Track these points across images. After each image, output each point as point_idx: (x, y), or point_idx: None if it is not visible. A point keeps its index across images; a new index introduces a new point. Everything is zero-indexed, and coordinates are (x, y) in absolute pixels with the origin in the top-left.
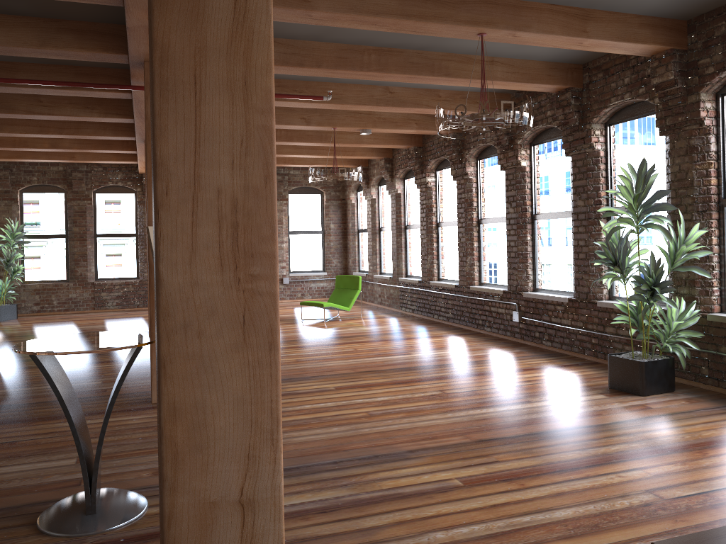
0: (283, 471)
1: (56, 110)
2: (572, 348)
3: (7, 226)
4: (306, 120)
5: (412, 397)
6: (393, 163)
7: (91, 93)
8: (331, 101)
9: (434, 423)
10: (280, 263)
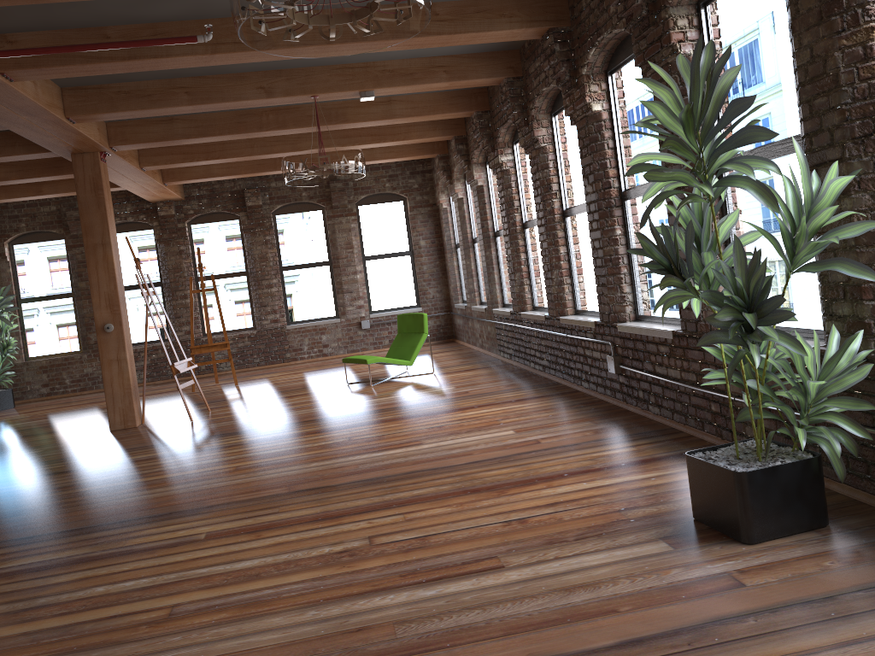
0: None
1: None
2: (687, 420)
3: None
4: (266, 89)
5: (301, 559)
6: (468, 143)
7: None
8: (247, 47)
9: (251, 644)
10: (355, 302)
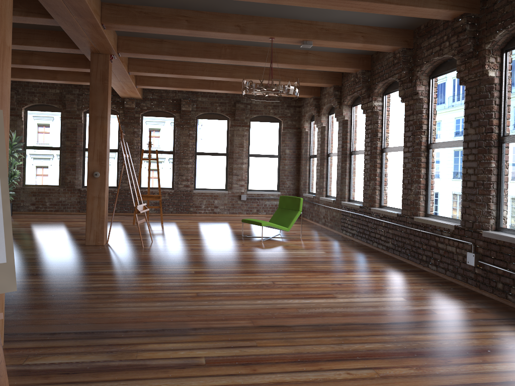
0: None
1: None
2: None
3: None
4: (241, 27)
5: None
6: (341, 91)
7: None
8: None
9: None
10: (239, 182)
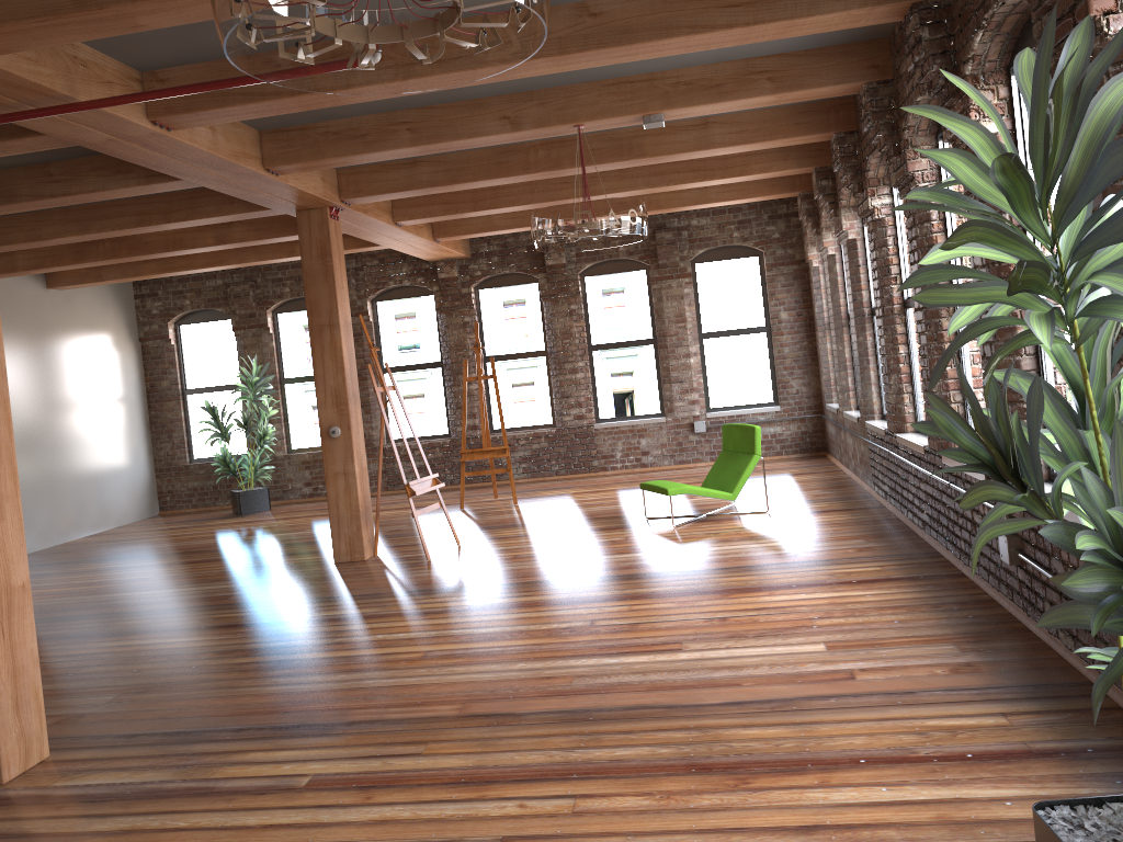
0: None
1: (74, 185)
2: None
3: (241, 369)
4: (512, 119)
5: None
6: (835, 178)
7: (8, 147)
8: None
9: None
10: (687, 395)
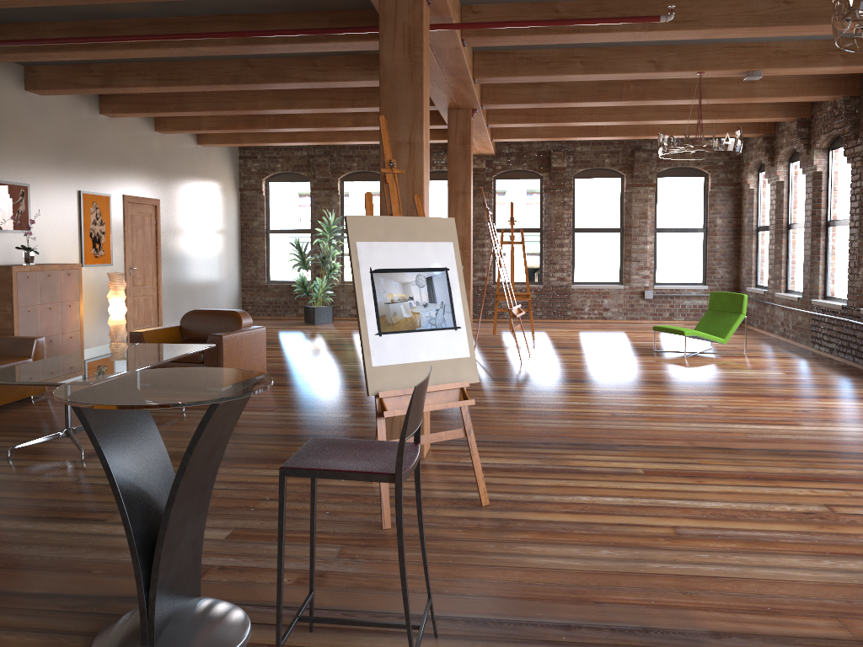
0: (474, 624)
1: (332, 74)
2: None
3: (323, 219)
4: (656, 63)
5: (767, 511)
6: (811, 127)
7: (350, 45)
8: (682, 26)
9: (788, 576)
10: (641, 271)
